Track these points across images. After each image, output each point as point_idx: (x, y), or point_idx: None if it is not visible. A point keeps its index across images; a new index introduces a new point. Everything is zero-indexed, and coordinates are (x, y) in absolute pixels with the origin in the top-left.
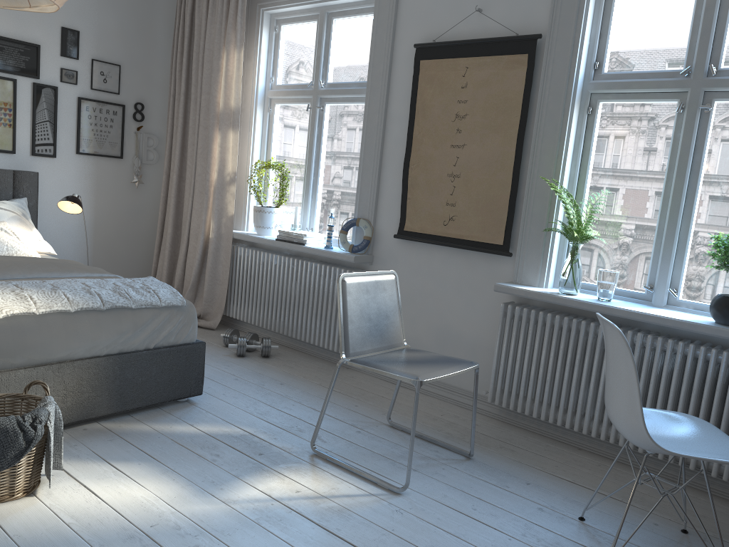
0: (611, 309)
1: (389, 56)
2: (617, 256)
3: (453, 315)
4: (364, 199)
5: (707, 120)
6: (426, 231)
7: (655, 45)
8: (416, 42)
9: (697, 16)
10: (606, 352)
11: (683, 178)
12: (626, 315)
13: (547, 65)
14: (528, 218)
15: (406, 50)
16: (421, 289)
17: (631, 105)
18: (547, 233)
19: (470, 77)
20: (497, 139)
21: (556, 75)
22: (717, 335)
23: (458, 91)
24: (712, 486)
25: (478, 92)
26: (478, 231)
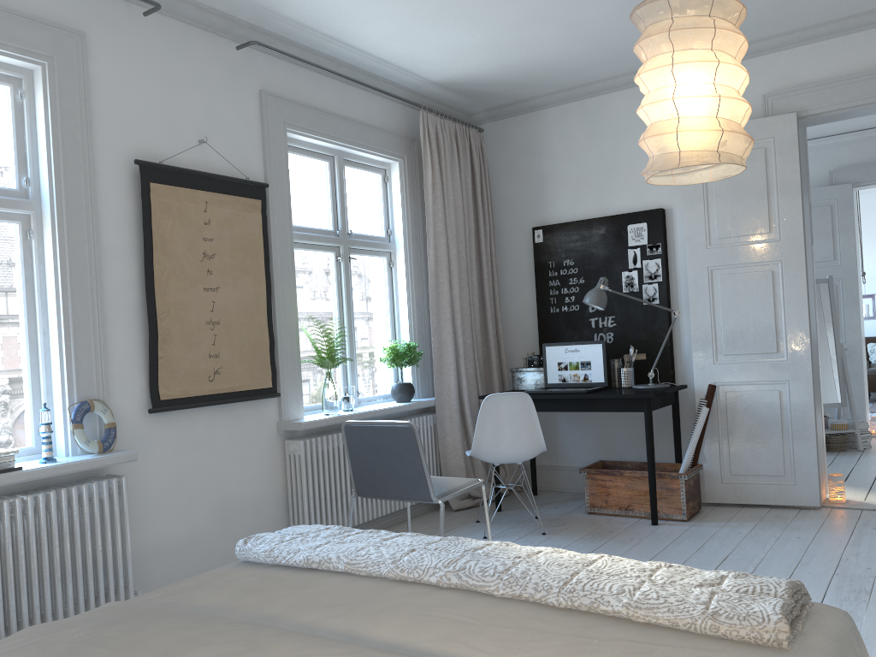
0: (375, 412)
1: (94, 165)
2: (321, 377)
3: (231, 481)
4: (84, 371)
5: (350, 268)
6: (191, 394)
7: (312, 208)
8: (126, 155)
9: (333, 192)
10: (500, 416)
11: (351, 309)
12: (383, 412)
13: (273, 213)
14: (283, 356)
15: (111, 162)
16: (189, 468)
17: (307, 253)
18: (299, 367)
19: (212, 213)
20: (249, 281)
21: (281, 223)
22: (419, 407)
23: (202, 227)
24: (413, 511)
25: (223, 231)
26: (247, 378)
